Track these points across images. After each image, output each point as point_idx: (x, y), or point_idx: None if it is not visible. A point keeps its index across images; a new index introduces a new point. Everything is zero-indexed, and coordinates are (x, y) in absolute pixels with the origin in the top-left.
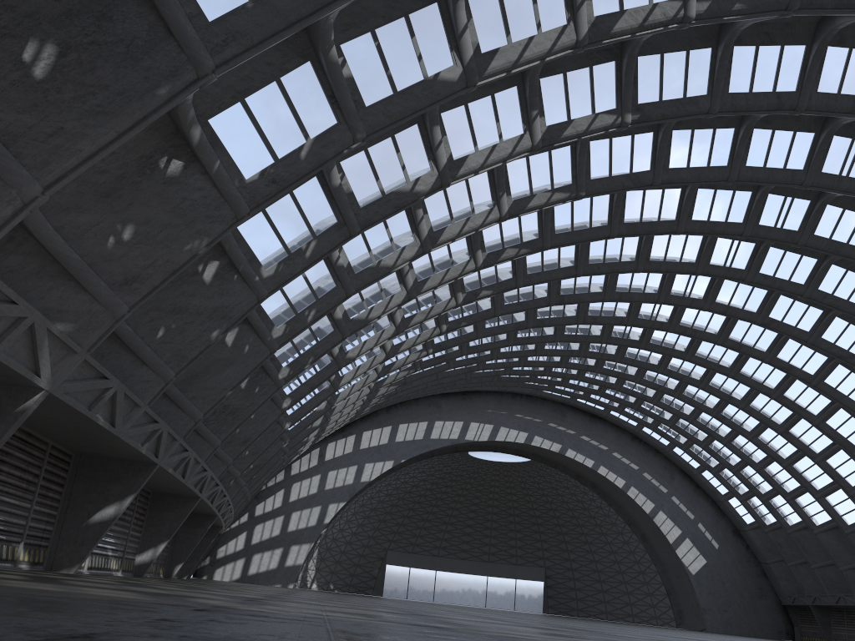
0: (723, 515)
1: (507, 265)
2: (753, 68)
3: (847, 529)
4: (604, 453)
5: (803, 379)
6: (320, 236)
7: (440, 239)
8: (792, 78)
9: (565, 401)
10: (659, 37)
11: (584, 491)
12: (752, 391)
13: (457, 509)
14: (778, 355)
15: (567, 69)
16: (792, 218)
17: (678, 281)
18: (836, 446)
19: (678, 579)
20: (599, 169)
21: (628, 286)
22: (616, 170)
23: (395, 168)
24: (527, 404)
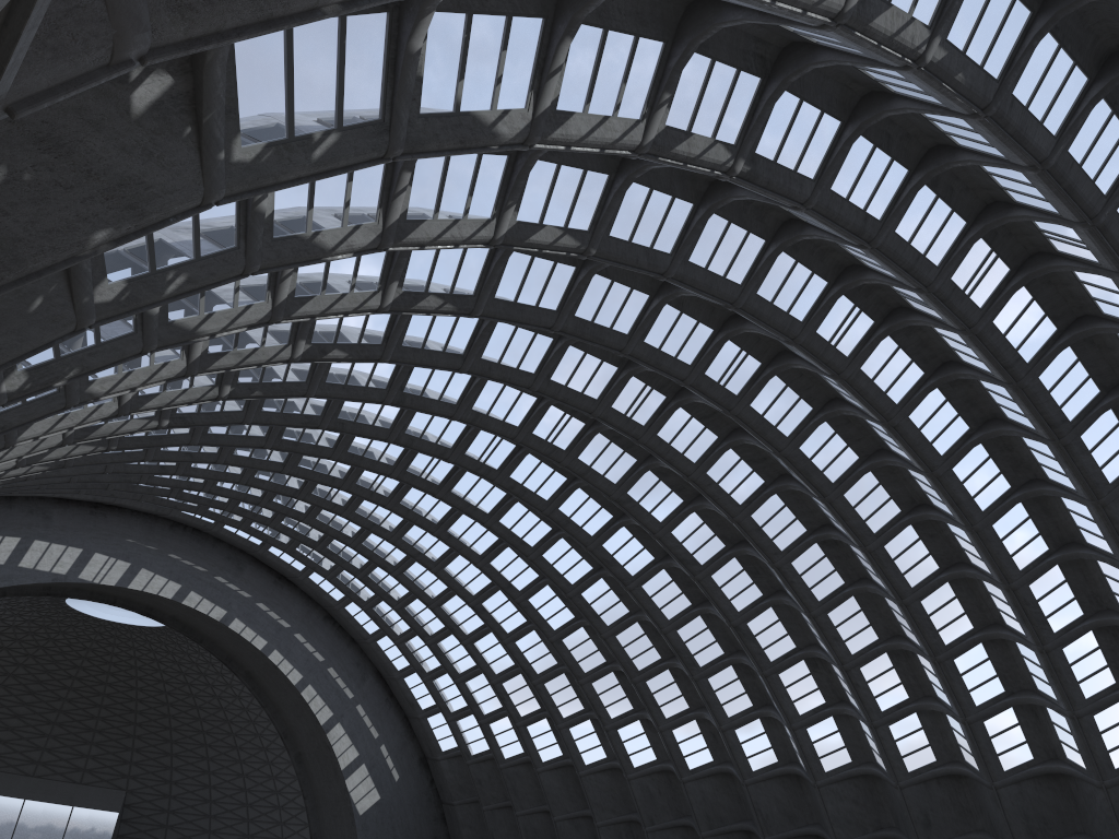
0: (413, 736)
1: (381, 323)
2: (862, 170)
3: (583, 770)
4: (283, 632)
5: (621, 579)
6: (347, 130)
7: (409, 236)
8: (883, 203)
9: (251, 548)
10: (809, 76)
11: (230, 682)
12: (537, 583)
13: (7, 687)
14: (605, 543)
15: (718, 57)
16: (738, 378)
17: (547, 419)
18: (609, 666)
19: (334, 820)
20: (622, 225)
21: (489, 407)
22: (638, 237)
23: (488, 74)
24: (191, 542)
